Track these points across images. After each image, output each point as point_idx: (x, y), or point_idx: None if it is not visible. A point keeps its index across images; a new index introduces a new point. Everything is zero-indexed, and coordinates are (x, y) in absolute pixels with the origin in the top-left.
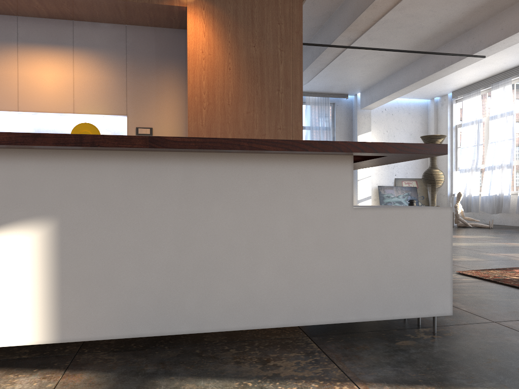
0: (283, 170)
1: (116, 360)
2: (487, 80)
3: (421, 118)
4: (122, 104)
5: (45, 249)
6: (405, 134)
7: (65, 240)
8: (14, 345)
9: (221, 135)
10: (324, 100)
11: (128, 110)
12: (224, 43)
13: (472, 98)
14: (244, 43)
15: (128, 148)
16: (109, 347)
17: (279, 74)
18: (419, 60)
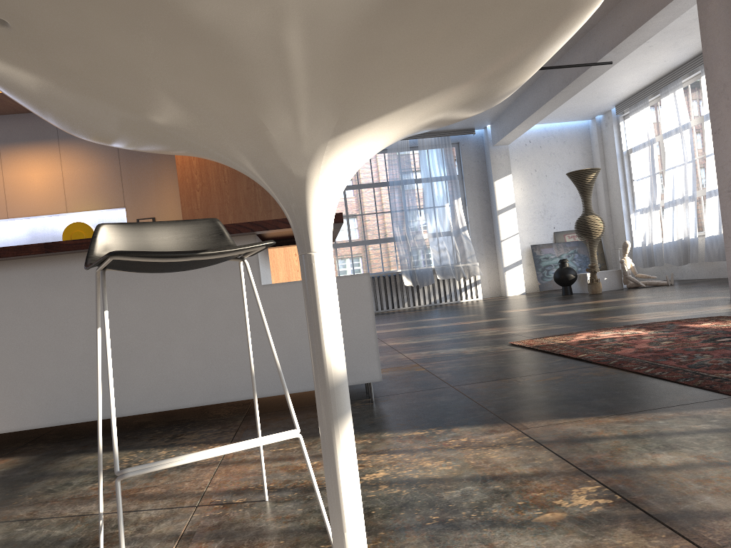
0: None
1: (49, 448)
2: (654, 85)
3: (582, 147)
4: (118, 195)
5: None
6: (562, 171)
7: None
8: None
9: (221, 217)
10: (443, 141)
11: (126, 201)
12: None
13: (640, 111)
14: None
15: (27, 255)
16: (53, 440)
17: None
18: (545, 74)
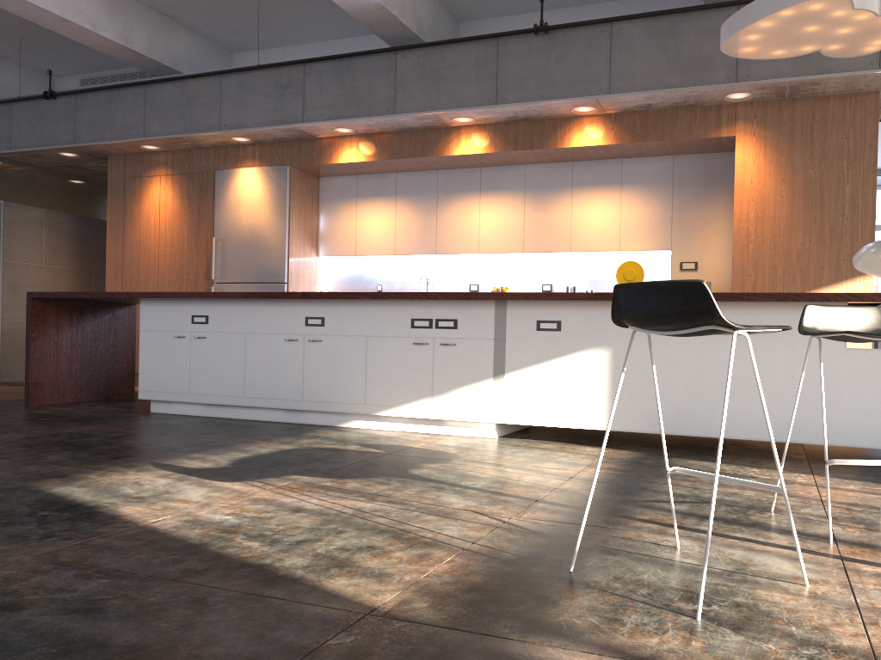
0: (780, 316)
1: (647, 449)
2: None
3: None
4: (666, 238)
5: (604, 368)
6: None
7: (616, 362)
8: (584, 428)
9: (769, 270)
10: None
11: (673, 244)
12: (777, 169)
13: None
14: (800, 166)
15: None
16: (642, 445)
17: (844, 197)
18: None
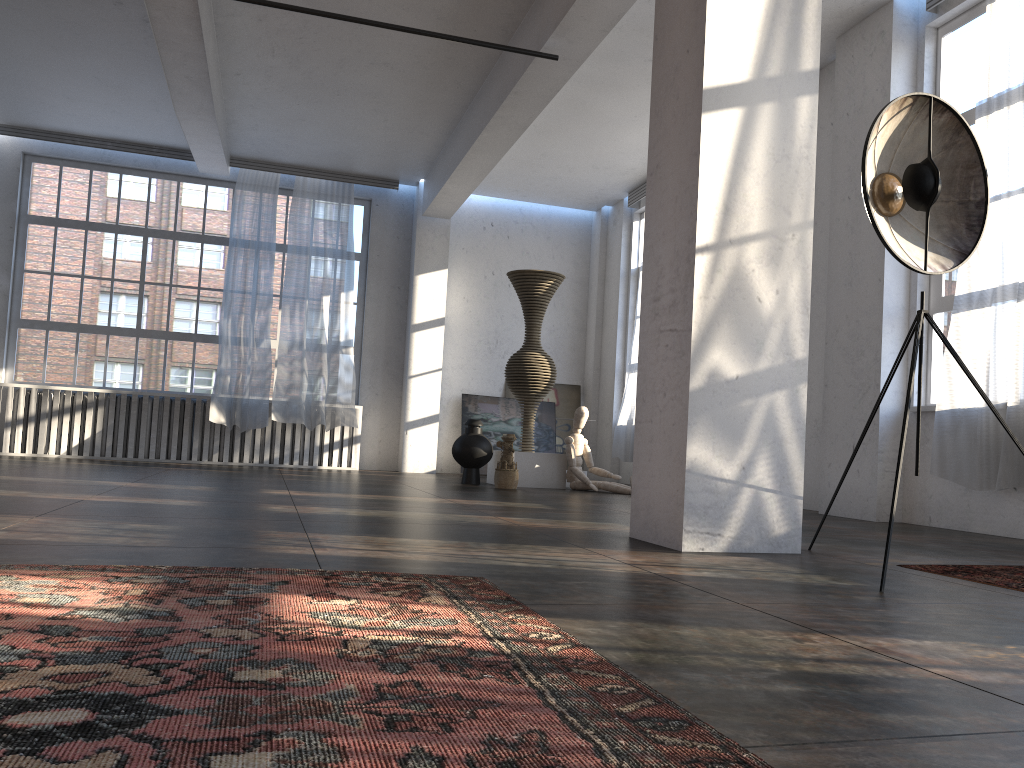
0: None
1: None
2: None
3: (576, 252)
4: None
5: None
6: None
7: None
8: None
9: None
10: (341, 189)
11: None
12: None
13: None
14: None
15: None
16: None
17: None
18: (483, 87)
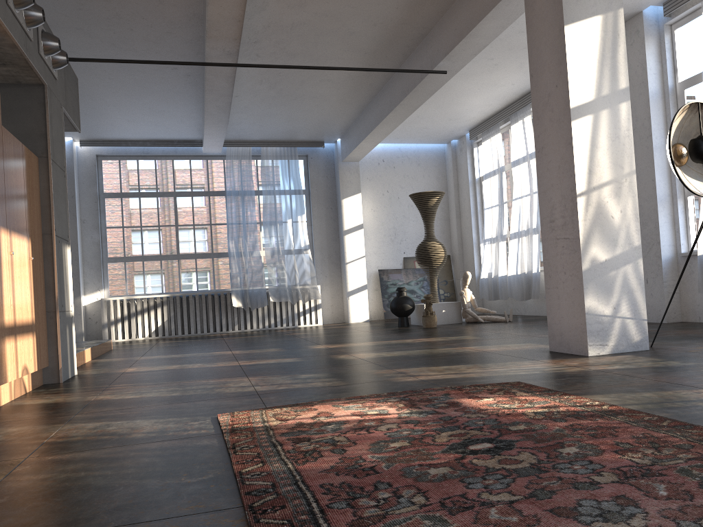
0: None
1: None
2: (505, 111)
3: (437, 171)
4: None
5: None
6: None
7: None
8: None
9: None
10: (289, 151)
11: None
12: None
13: (492, 138)
14: None
15: None
16: None
17: None
18: (387, 85)
